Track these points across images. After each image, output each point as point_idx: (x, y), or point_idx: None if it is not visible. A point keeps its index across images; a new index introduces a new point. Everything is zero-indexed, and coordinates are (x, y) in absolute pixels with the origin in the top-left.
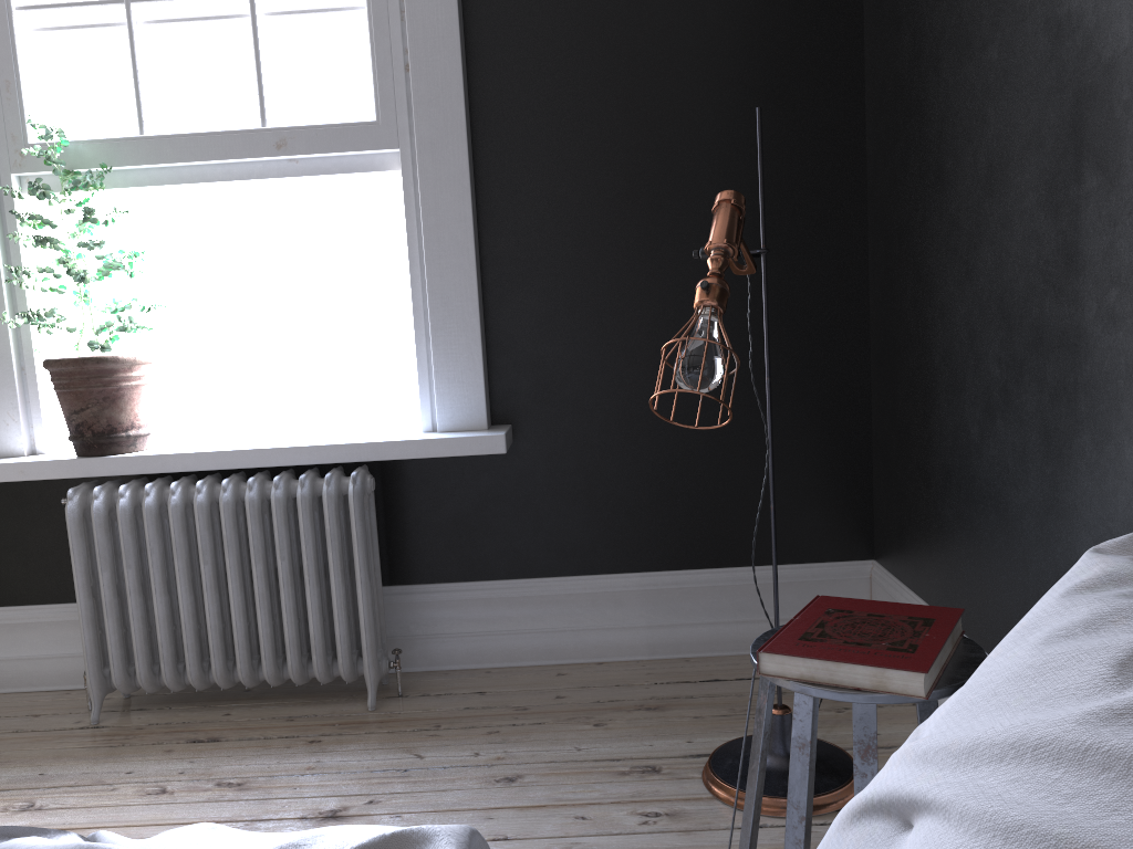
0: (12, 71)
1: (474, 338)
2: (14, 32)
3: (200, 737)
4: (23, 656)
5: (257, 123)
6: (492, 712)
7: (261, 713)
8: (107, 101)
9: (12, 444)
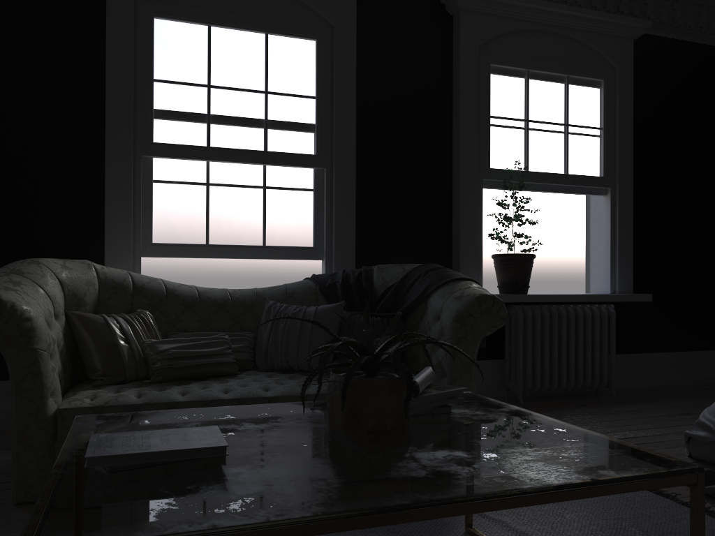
0: (488, 140)
1: (630, 259)
2: (490, 125)
3: (578, 405)
4: None
5: (564, 172)
6: (659, 396)
7: (577, 400)
8: (516, 156)
9: None
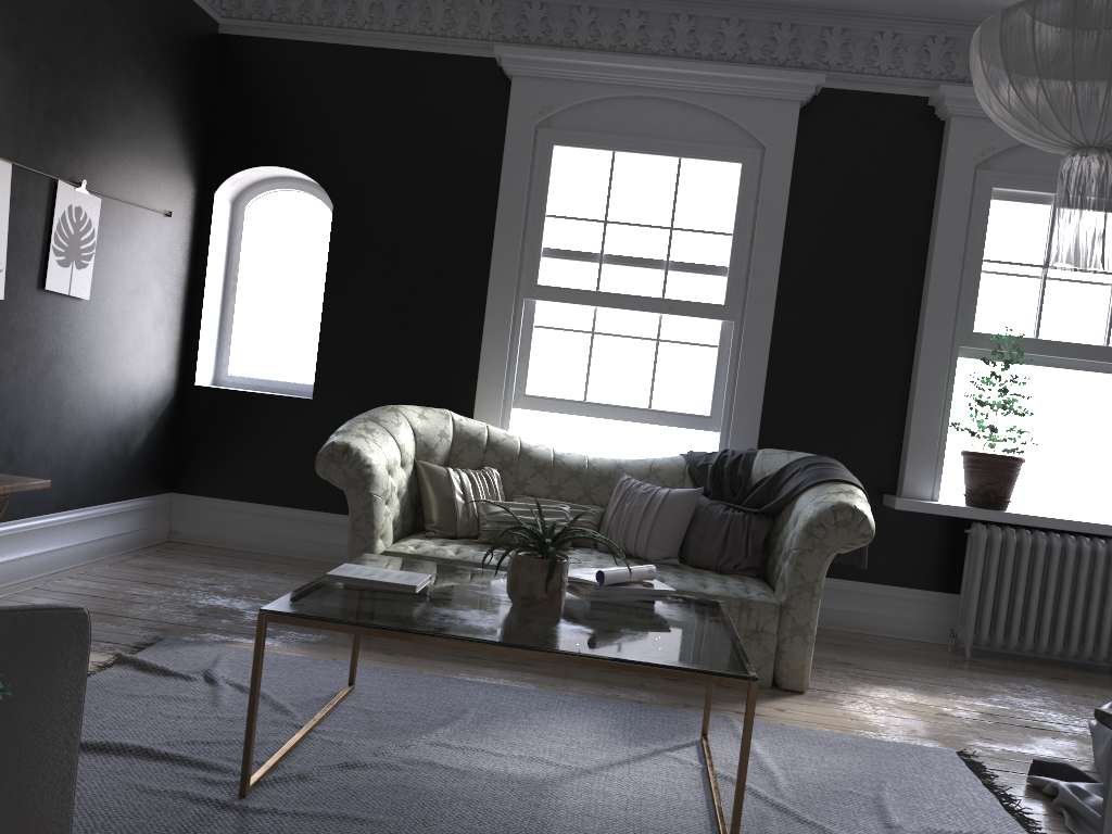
0: (975, 292)
1: None
2: (981, 273)
3: (1053, 676)
4: (881, 614)
5: (1103, 342)
6: None
7: (1064, 671)
8: (1020, 316)
9: (924, 493)
